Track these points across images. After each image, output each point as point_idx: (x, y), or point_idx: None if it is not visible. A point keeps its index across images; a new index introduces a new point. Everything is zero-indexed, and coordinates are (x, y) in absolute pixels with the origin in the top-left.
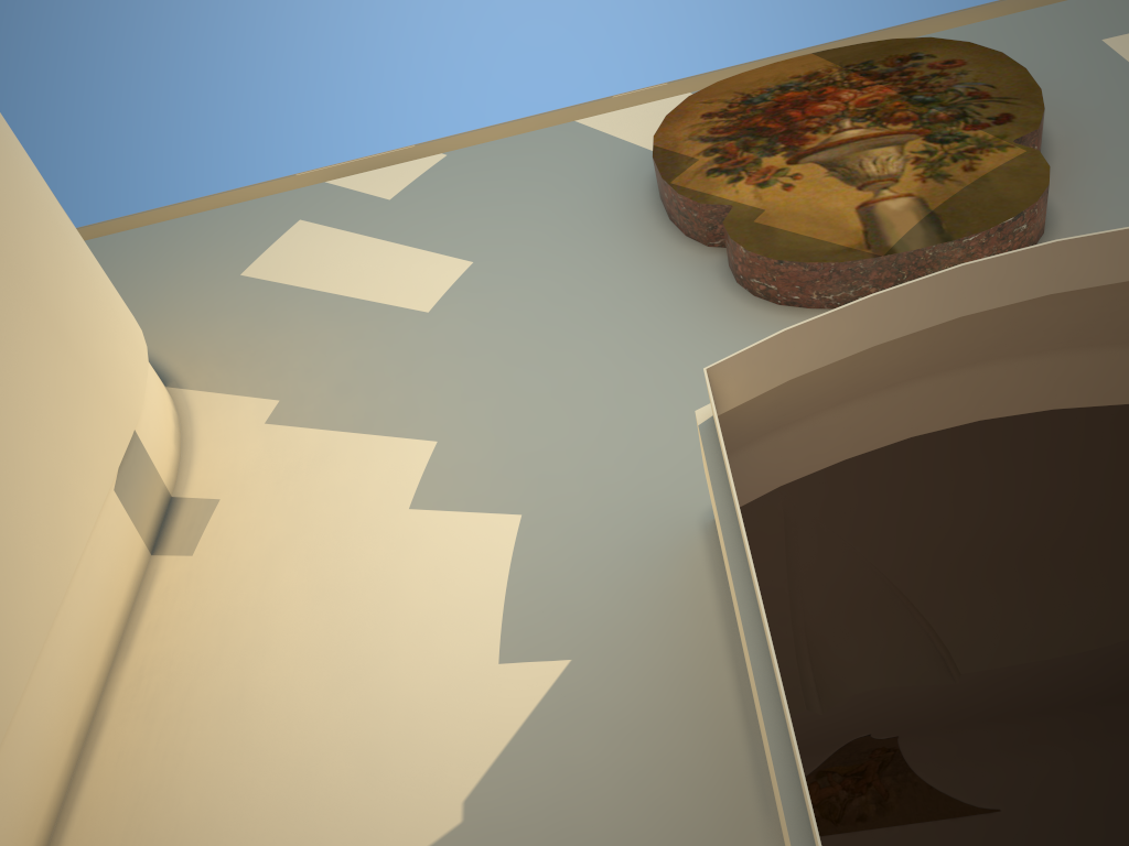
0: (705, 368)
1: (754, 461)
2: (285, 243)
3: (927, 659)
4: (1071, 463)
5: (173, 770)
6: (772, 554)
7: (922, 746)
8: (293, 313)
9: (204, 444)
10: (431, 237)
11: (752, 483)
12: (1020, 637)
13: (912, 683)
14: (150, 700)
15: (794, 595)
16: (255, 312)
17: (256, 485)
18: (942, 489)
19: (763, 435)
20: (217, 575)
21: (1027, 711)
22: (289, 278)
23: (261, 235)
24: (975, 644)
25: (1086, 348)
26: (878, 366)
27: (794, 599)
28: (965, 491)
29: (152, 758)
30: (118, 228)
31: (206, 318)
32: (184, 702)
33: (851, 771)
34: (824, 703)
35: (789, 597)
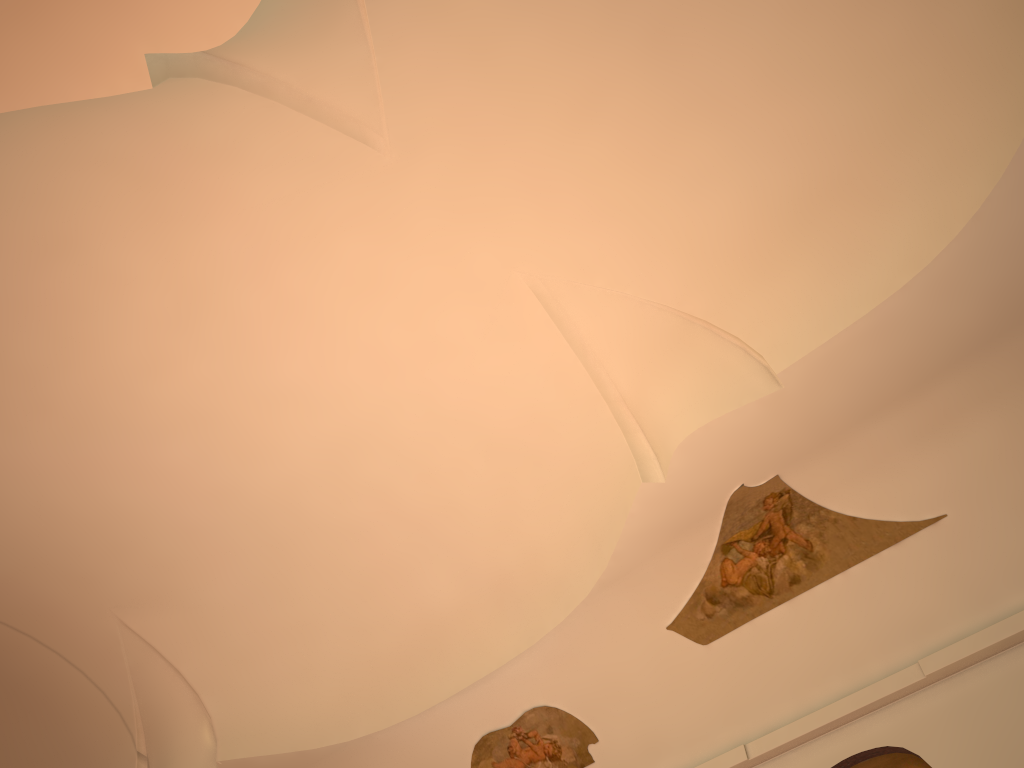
0: None
1: None
2: None
3: (748, 375)
4: (794, 81)
5: None
6: (549, 338)
7: (815, 475)
8: None
9: None
10: None
11: None
12: (833, 304)
13: (733, 408)
14: None
15: (594, 370)
16: None
17: None
18: (674, 185)
19: None
20: None
21: (905, 387)
22: None
23: None
24: (787, 336)
25: None
26: None
27: (596, 374)
28: (700, 175)
29: None
30: None
31: None
32: None
33: (757, 533)
34: (663, 469)
35: (590, 374)
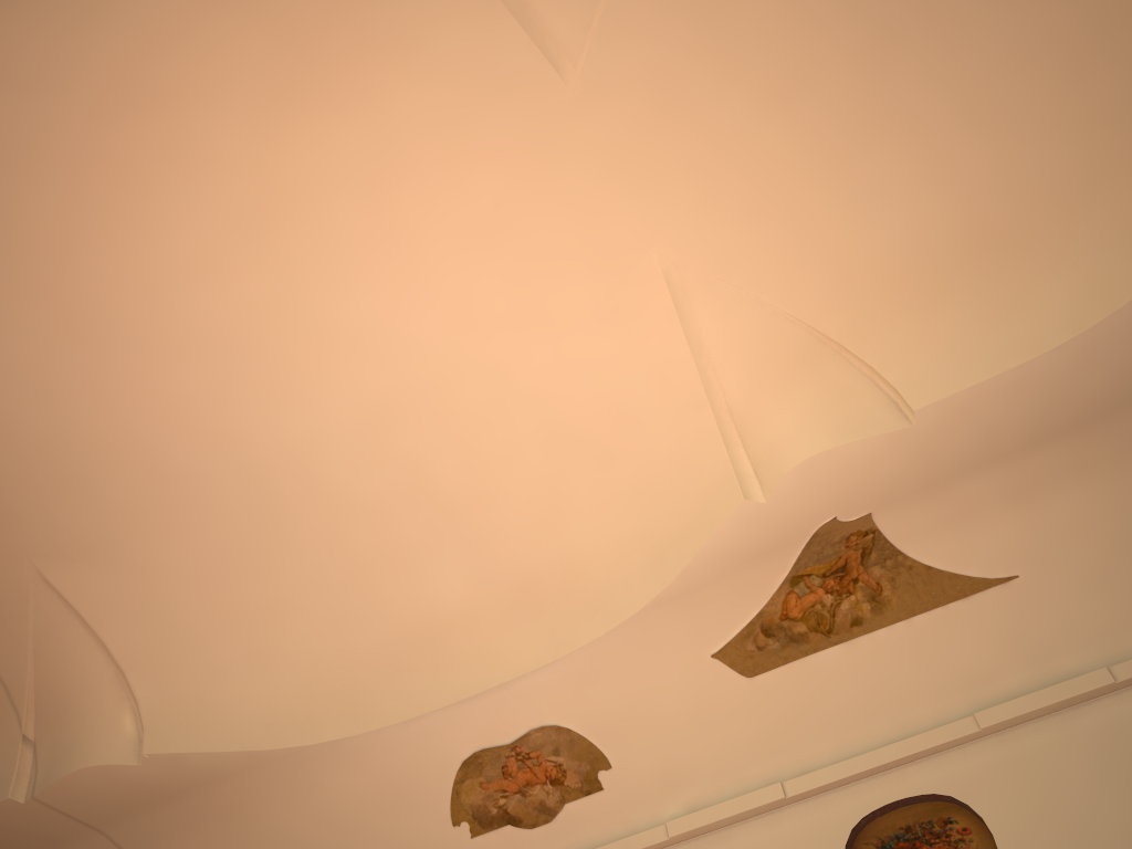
0: None
1: None
2: None
3: (875, 407)
4: (991, 120)
5: None
6: (666, 330)
7: (904, 519)
8: None
9: None
10: None
11: None
12: (979, 351)
13: (859, 437)
14: None
15: (706, 373)
16: None
17: None
18: (843, 197)
19: None
20: None
21: (1017, 445)
22: None
23: None
24: (926, 374)
25: None
26: None
27: (707, 378)
28: (872, 193)
29: None
30: None
31: None
32: None
33: (830, 569)
34: (766, 489)
35: (701, 377)
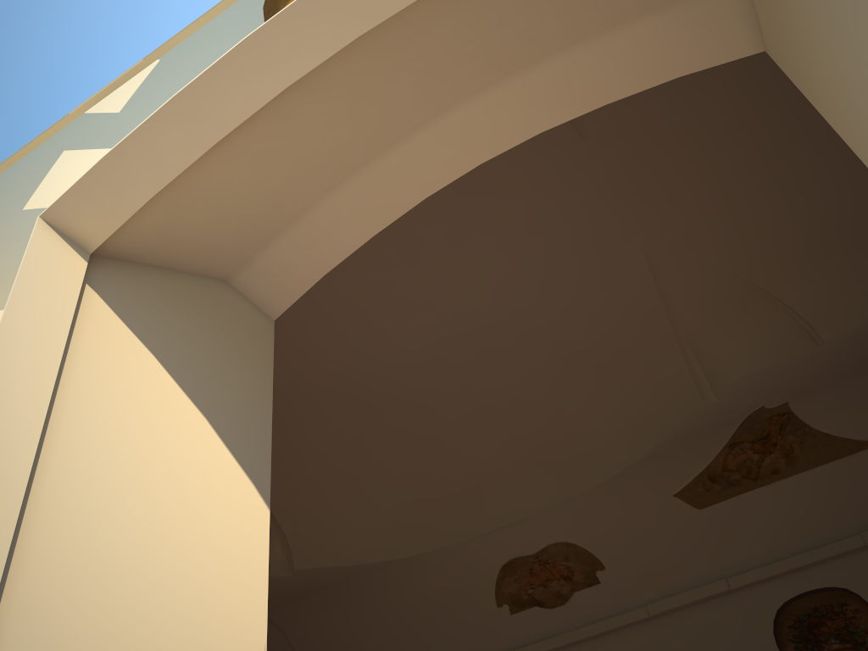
0: (39, 216)
1: (278, 262)
2: (52, 174)
3: (794, 335)
4: None
5: None
6: (643, 286)
7: (810, 404)
8: None
9: None
10: None
11: (290, 281)
12: None
13: (784, 358)
14: None
15: (671, 313)
16: (25, 237)
17: None
18: (771, 193)
19: (271, 239)
20: None
21: None
22: (49, 201)
23: (40, 172)
24: (831, 313)
25: (528, 67)
26: (305, 151)
27: (672, 316)
28: (792, 189)
29: None
30: None
31: None
32: None
33: (757, 438)
34: (716, 391)
35: (667, 316)
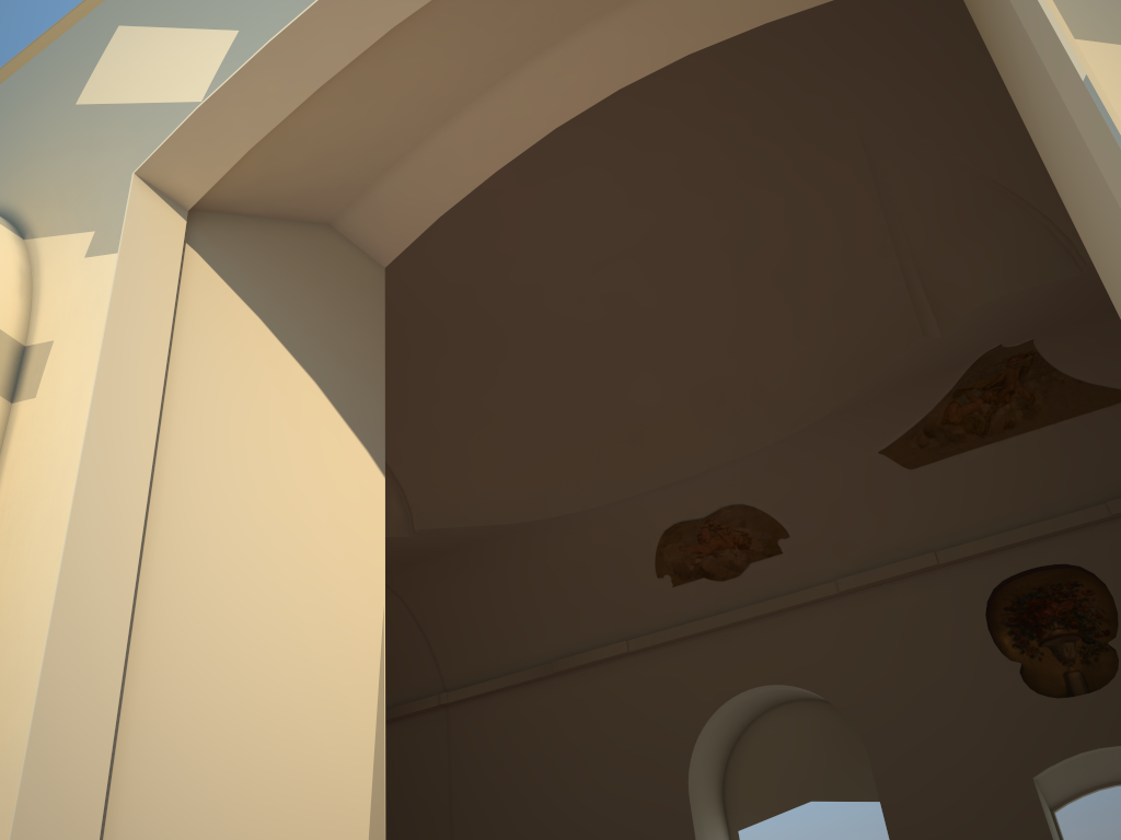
0: (133, 173)
1: (387, 204)
2: (107, 58)
3: (1049, 255)
4: None
5: (20, 583)
6: (859, 187)
7: (1062, 344)
8: (109, 135)
9: (46, 290)
10: (211, 11)
11: (402, 224)
12: None
13: (1033, 285)
14: (9, 528)
15: (892, 223)
16: (83, 142)
17: (76, 320)
18: None
19: (379, 178)
20: (50, 411)
21: None
22: (108, 96)
23: (91, 54)
24: None
25: None
26: (415, 85)
27: (893, 228)
28: None
29: (9, 575)
30: (4, 79)
31: (52, 160)
32: (27, 526)
33: (990, 384)
34: (942, 326)
35: (888, 227)
